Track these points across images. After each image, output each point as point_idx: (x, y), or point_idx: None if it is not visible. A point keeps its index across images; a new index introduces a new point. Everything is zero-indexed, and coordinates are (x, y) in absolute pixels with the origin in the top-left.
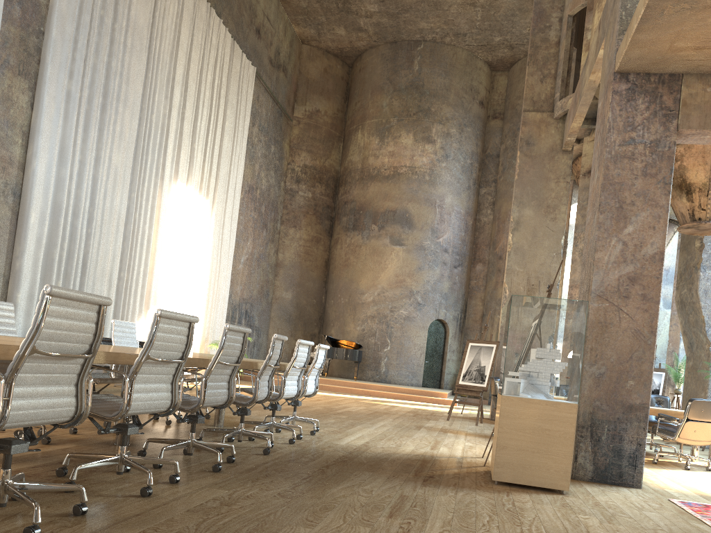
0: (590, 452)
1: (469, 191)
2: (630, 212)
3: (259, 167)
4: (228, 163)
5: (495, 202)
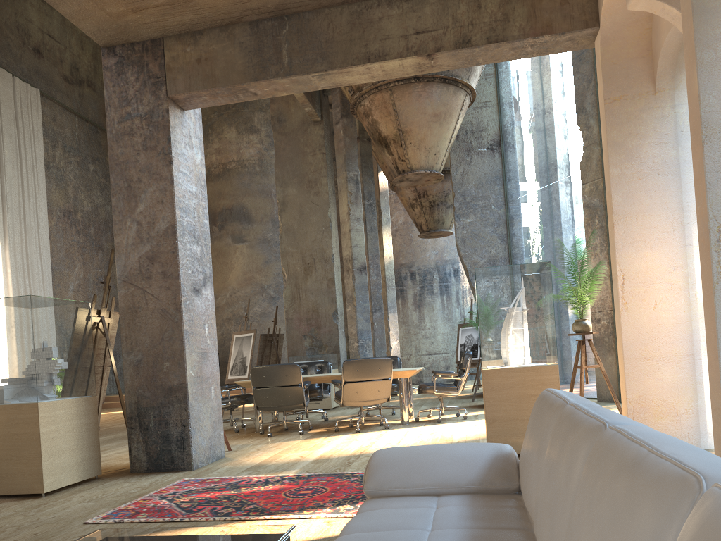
0: (142, 443)
1: None
2: (138, 190)
3: (74, 189)
4: (19, 192)
5: None
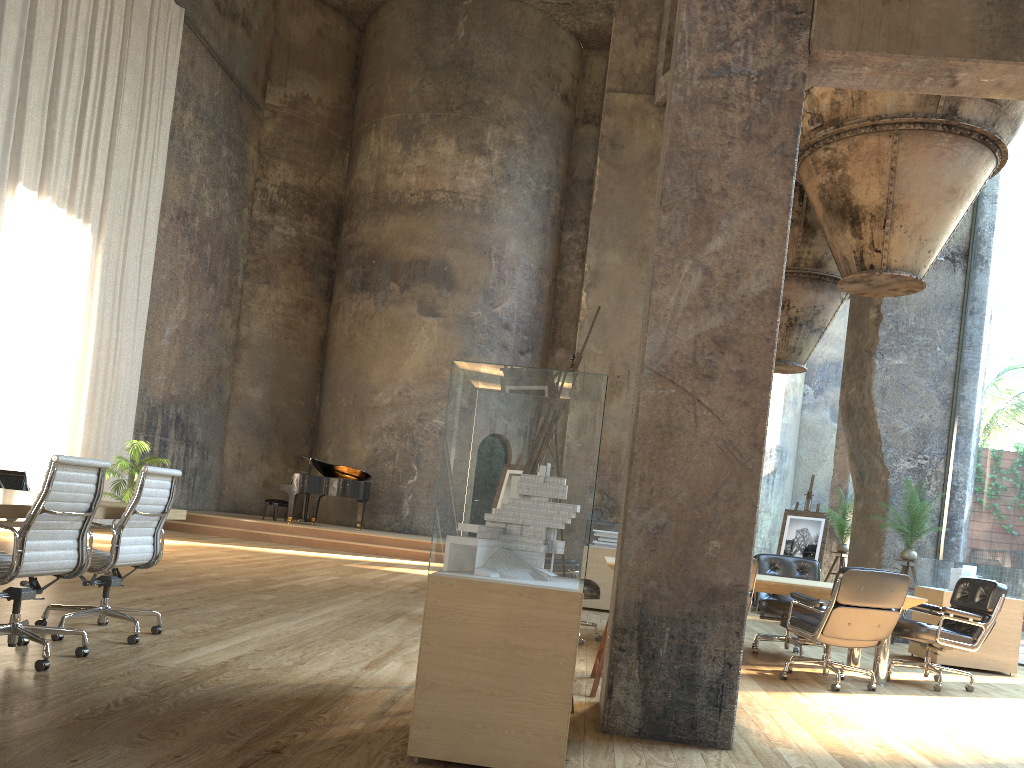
0: (637, 681)
1: (544, 234)
2: (718, 211)
3: (198, 180)
4: (131, 165)
5: (585, 254)
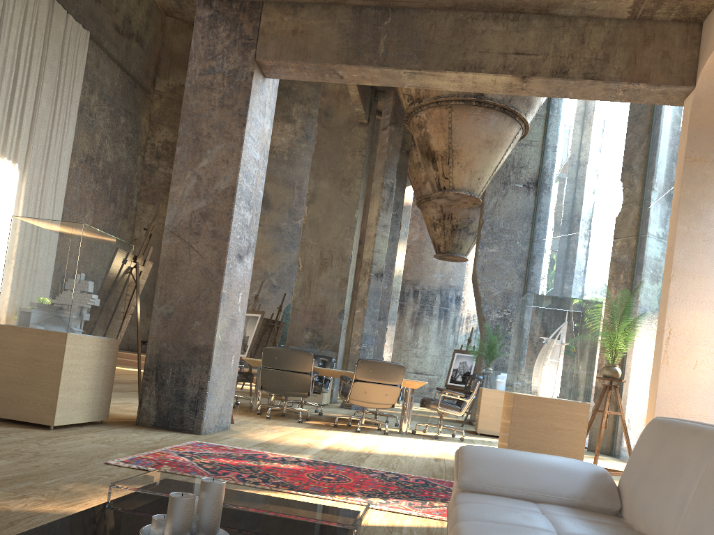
0: (155, 397)
1: None
2: (206, 145)
3: (102, 138)
4: (48, 128)
5: None
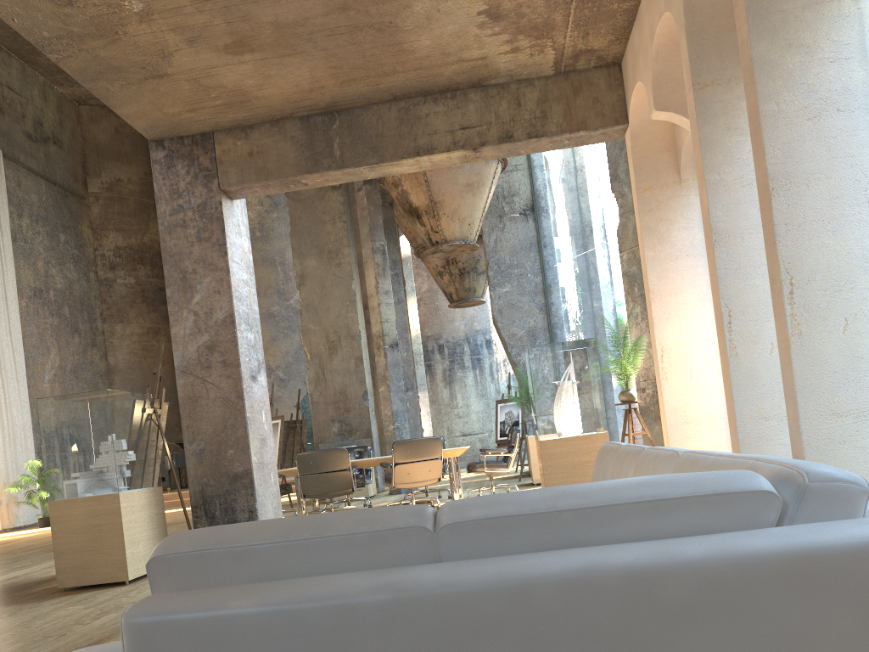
0: None
1: None
2: (194, 281)
3: (45, 264)
4: None
5: None
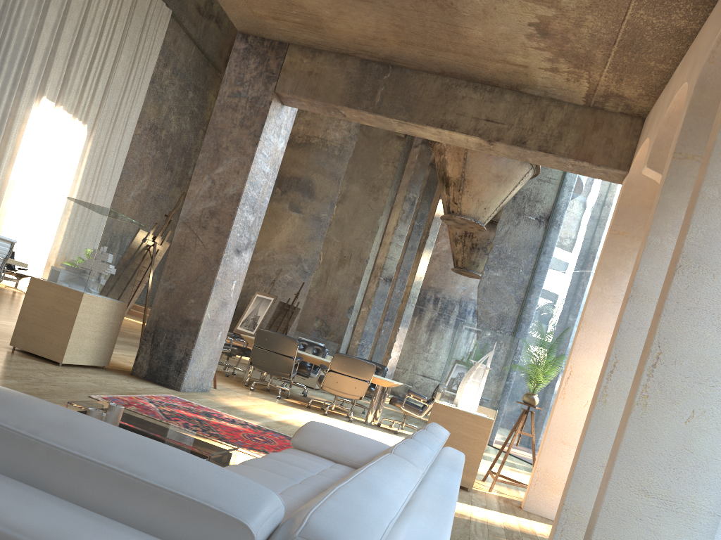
0: (149, 354)
1: None
2: (223, 155)
3: (168, 109)
4: (120, 95)
5: None
